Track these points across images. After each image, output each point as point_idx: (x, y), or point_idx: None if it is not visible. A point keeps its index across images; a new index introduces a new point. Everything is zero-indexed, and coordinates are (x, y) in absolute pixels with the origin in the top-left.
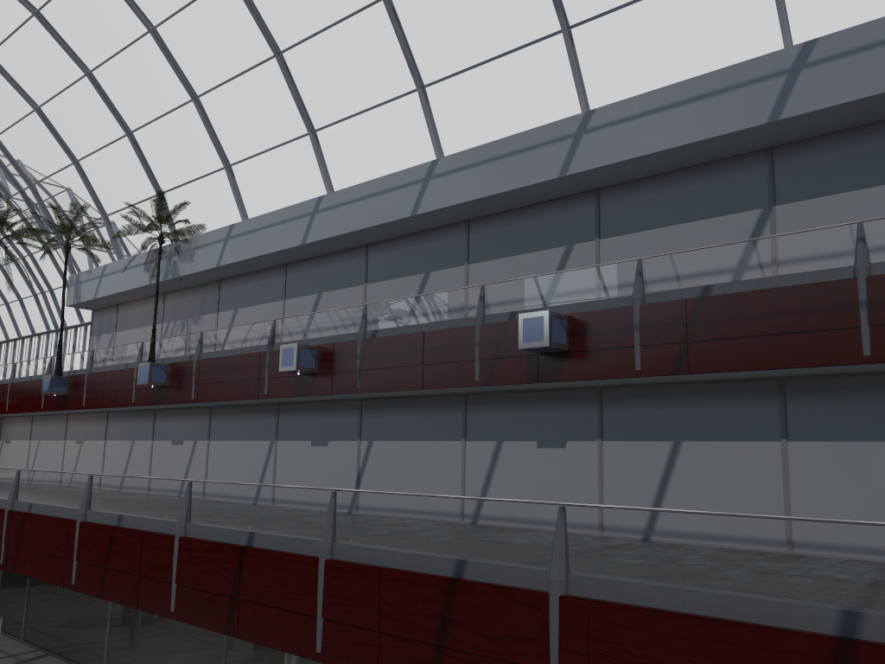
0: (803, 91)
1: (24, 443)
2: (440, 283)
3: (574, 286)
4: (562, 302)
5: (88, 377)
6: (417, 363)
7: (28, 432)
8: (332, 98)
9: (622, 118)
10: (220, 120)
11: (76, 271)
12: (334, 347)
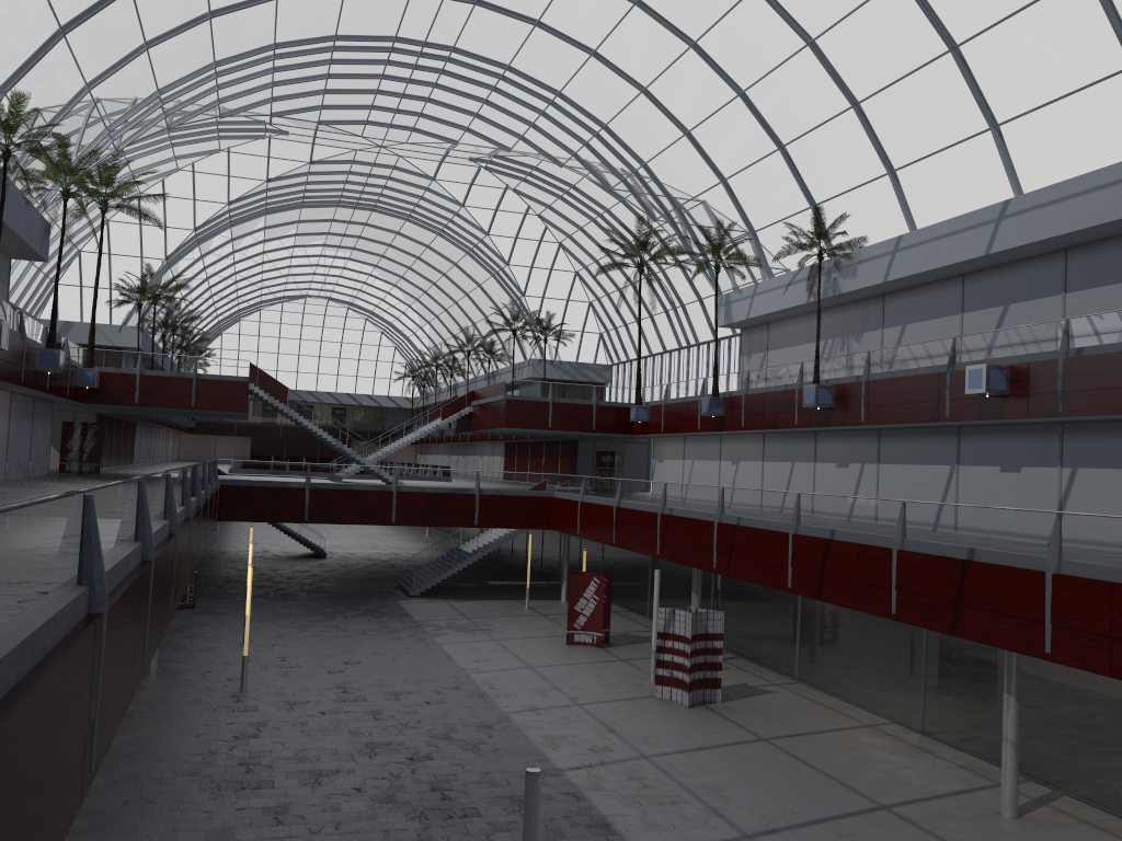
0: None
1: (677, 462)
2: None
3: None
4: None
5: (745, 398)
6: None
7: (681, 452)
8: (1019, 88)
9: None
10: (884, 125)
11: (721, 290)
12: (1028, 367)
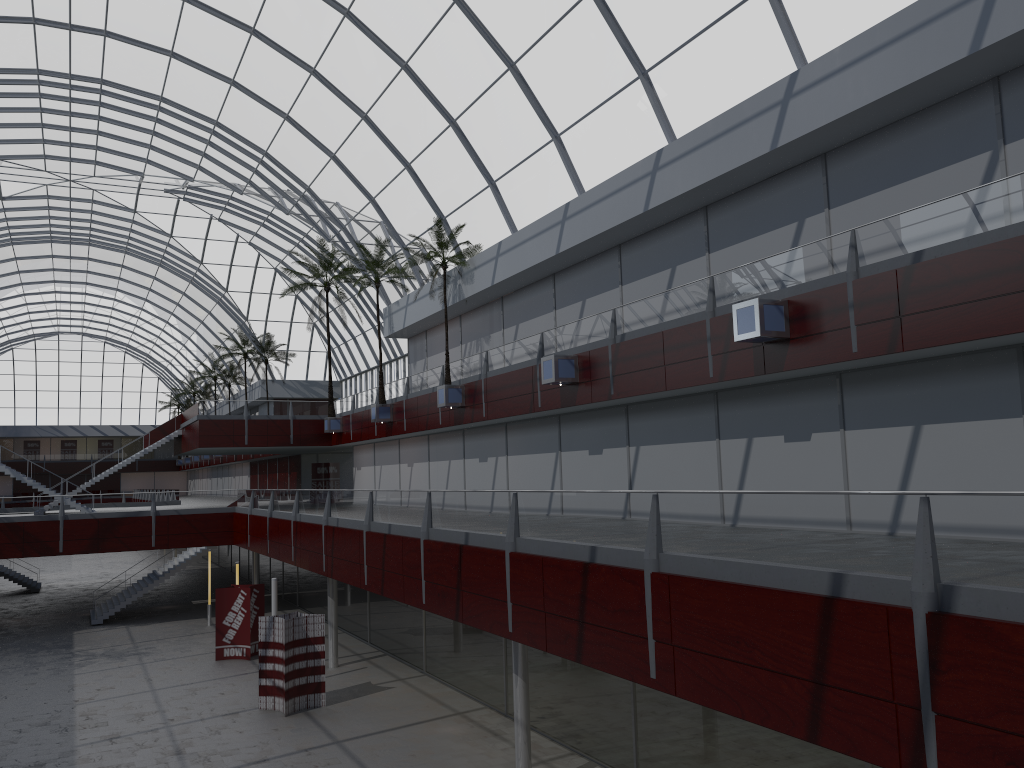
0: (1003, 11)
1: (370, 468)
2: (685, 276)
3: (794, 267)
4: (784, 285)
5: (405, 403)
6: (659, 364)
7: (372, 458)
8: (566, 101)
9: (825, 75)
10: (477, 140)
11: (391, 303)
12: (589, 355)
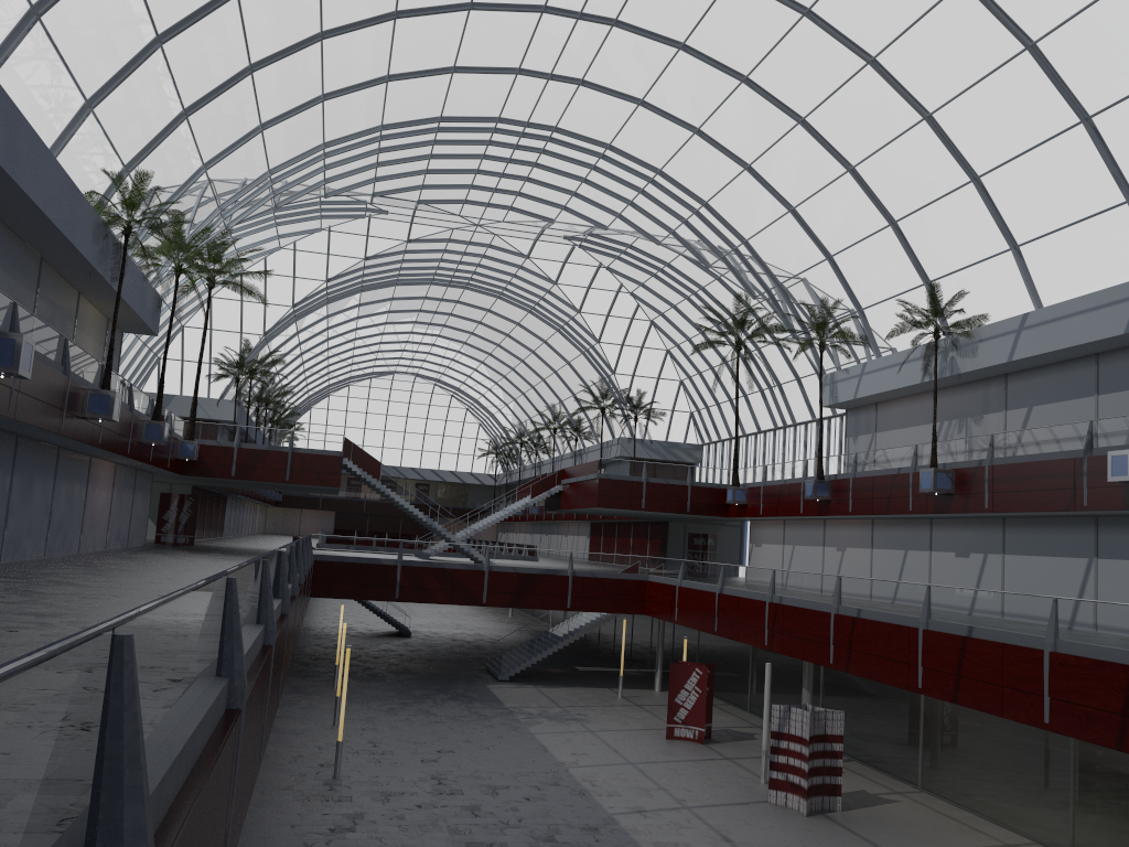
0: None
1: (776, 547)
2: None
3: None
4: None
5: (853, 482)
6: None
7: (780, 536)
8: None
9: None
10: (1006, 199)
11: (825, 369)
12: None
